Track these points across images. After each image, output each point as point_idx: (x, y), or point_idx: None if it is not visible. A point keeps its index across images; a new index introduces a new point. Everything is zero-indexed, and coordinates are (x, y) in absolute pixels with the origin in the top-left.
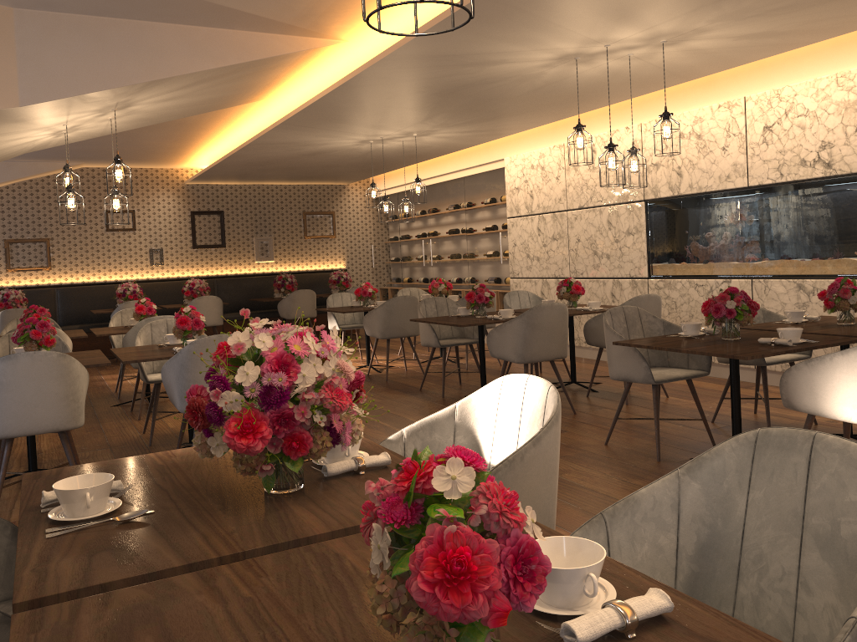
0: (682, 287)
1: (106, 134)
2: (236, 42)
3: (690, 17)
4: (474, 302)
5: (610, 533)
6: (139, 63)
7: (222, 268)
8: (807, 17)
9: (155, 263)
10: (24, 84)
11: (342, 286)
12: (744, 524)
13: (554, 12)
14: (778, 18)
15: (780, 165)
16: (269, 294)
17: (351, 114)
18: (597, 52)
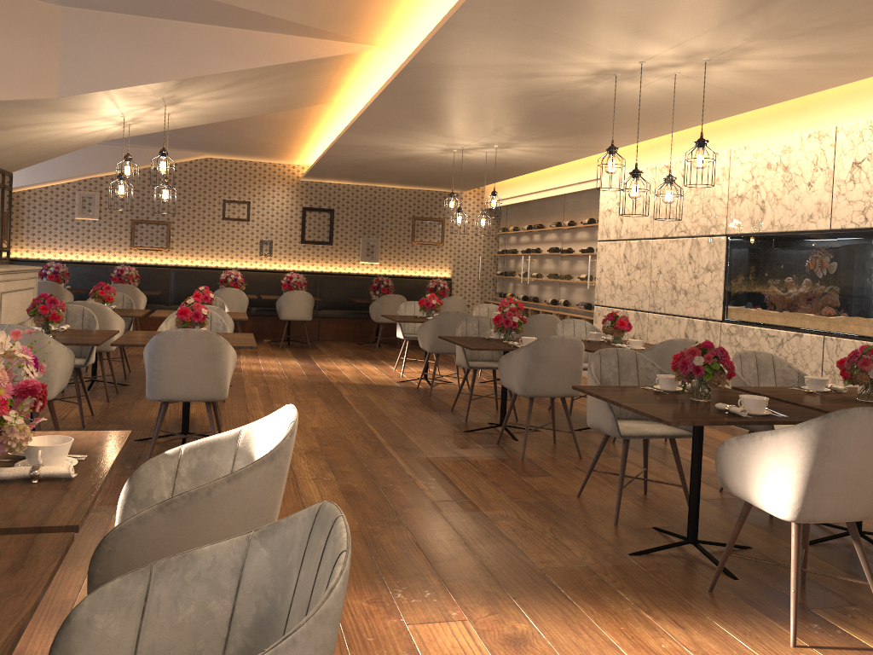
0: (753, 336)
1: (178, 127)
2: (269, 44)
3: (719, 34)
4: (500, 325)
5: (152, 587)
6: (172, 62)
7: (327, 265)
8: (869, 38)
9: (264, 254)
10: (63, 76)
11: (439, 295)
12: (291, 605)
13: (555, 23)
14: (832, 38)
15: (865, 208)
16: (370, 295)
17: (415, 122)
18: (635, 68)
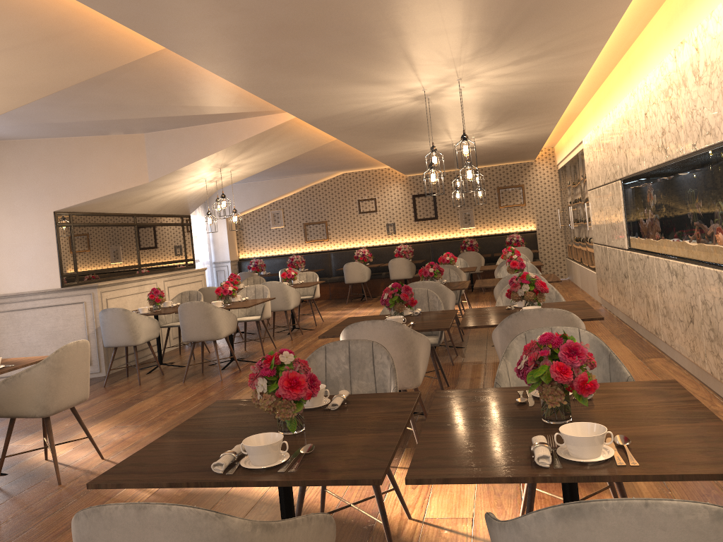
0: (636, 260)
1: (254, 173)
2: (247, 125)
3: (427, 71)
4: (421, 276)
5: None
6: (199, 149)
7: (436, 234)
8: (524, 47)
9: (390, 233)
10: (150, 170)
11: (514, 246)
12: None
13: (327, 92)
14: (500, 53)
15: (652, 150)
16: None
17: (386, 139)
18: (431, 92)
